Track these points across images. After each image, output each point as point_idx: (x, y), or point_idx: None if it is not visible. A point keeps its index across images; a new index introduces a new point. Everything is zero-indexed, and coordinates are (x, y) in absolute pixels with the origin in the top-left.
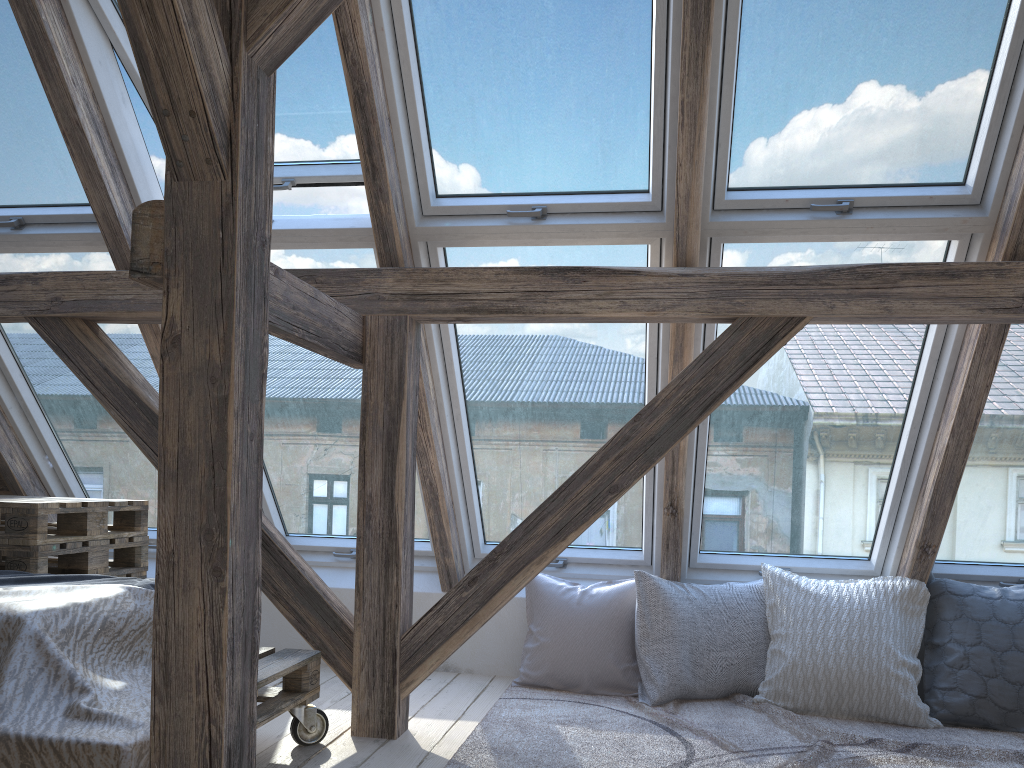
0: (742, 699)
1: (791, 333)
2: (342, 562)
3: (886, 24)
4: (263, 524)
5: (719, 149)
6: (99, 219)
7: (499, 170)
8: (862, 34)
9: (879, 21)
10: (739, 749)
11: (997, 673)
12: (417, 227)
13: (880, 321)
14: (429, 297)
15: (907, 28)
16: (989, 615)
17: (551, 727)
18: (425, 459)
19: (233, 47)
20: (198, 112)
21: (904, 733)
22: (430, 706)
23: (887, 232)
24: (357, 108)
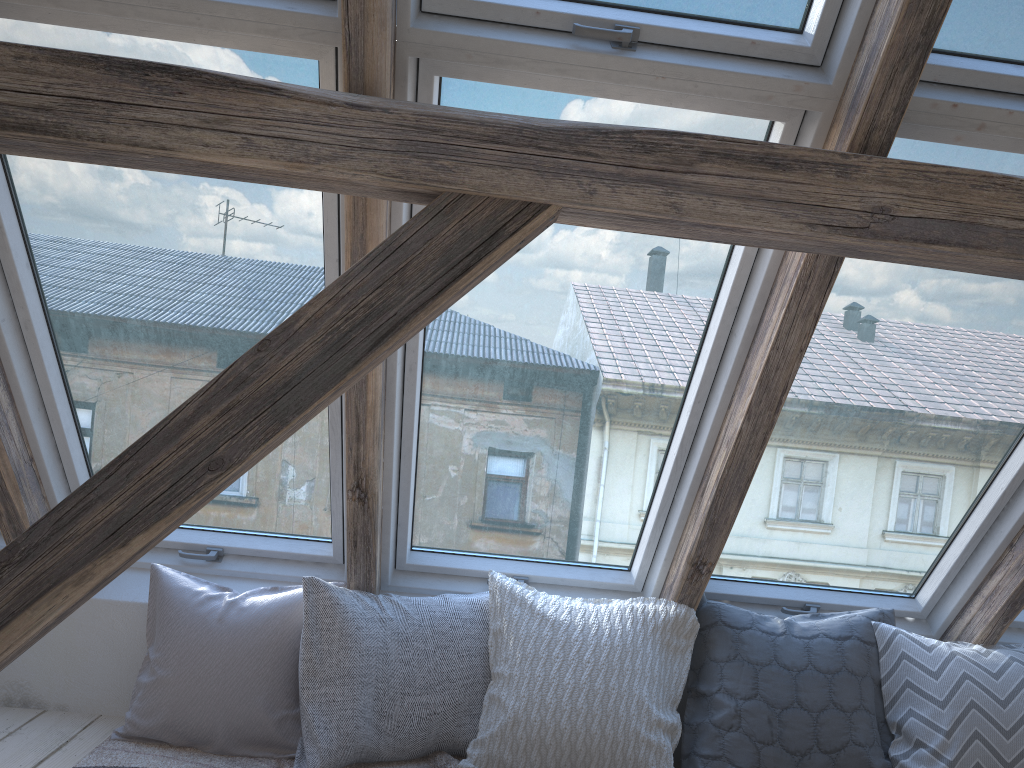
0: (445, 763)
1: (526, 229)
2: None
3: None
4: None
5: None
6: None
7: None
8: None
9: None
10: None
11: (774, 739)
12: None
13: (664, 229)
14: None
15: None
16: (770, 658)
17: None
18: None
19: None
20: None
21: None
22: None
23: (686, 90)
24: None
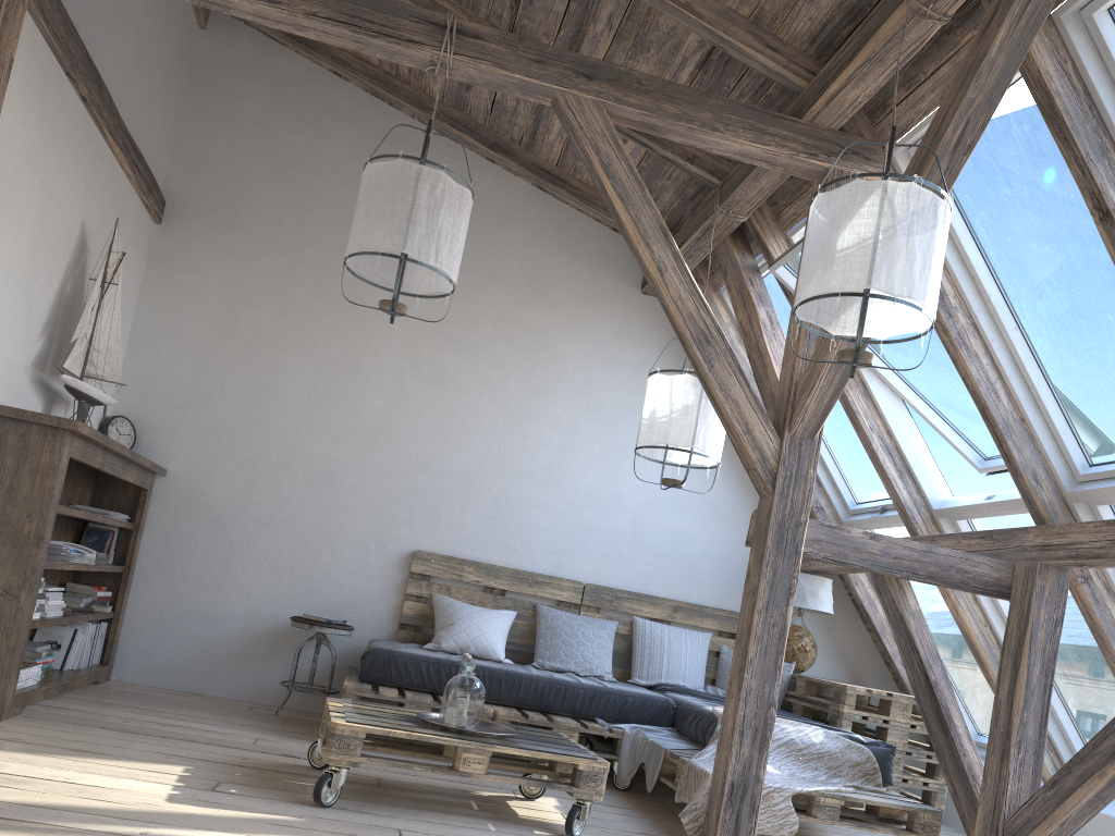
0: None
1: None
2: None
3: None
4: (950, 717)
5: None
6: (895, 505)
7: None
8: None
9: None
10: None
11: None
12: (1067, 492)
13: None
14: (1051, 547)
15: None
16: None
17: None
18: None
19: (783, 432)
20: (754, 468)
21: None
22: None
23: None
24: (984, 419)
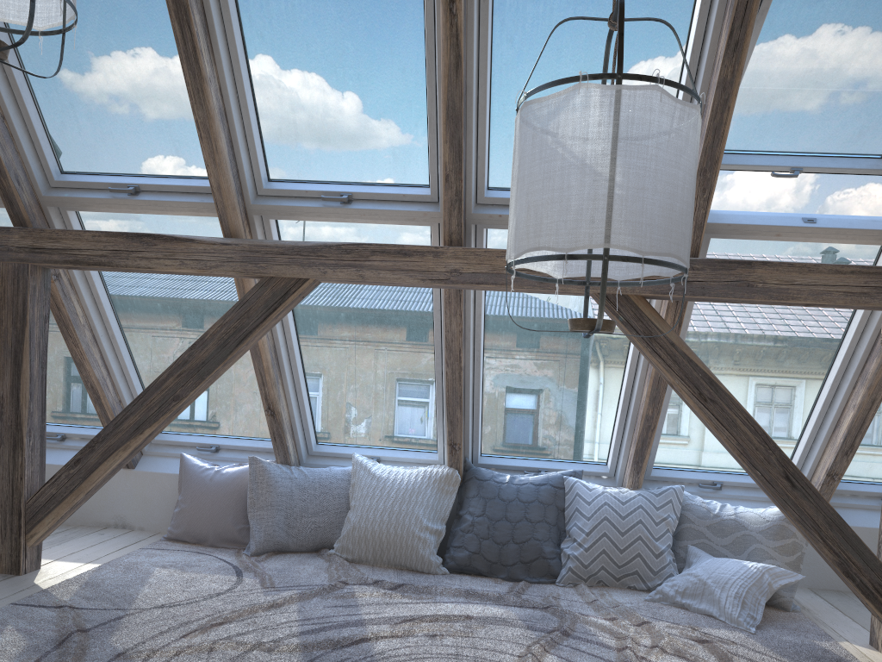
0: (324, 552)
1: (299, 290)
2: (50, 443)
3: (347, 72)
4: None
5: (250, 152)
6: None
7: (103, 156)
8: (333, 78)
9: (342, 70)
10: (273, 586)
11: (489, 536)
12: (44, 196)
13: (367, 283)
14: (45, 251)
15: (362, 76)
16: (495, 495)
17: (151, 569)
18: (83, 368)
19: None
20: None
21: (414, 577)
22: (78, 553)
23: (375, 218)
24: None
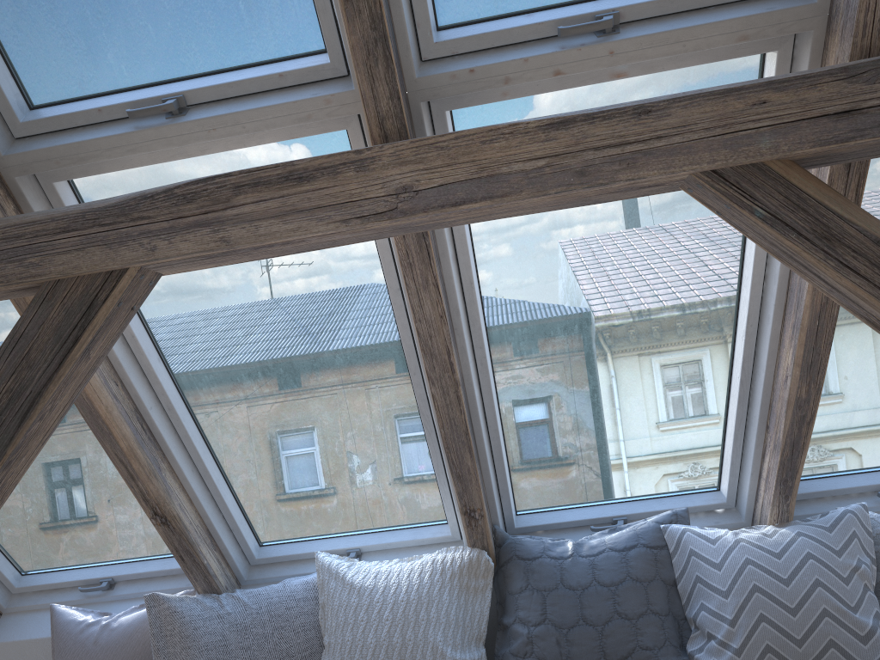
0: None
1: (115, 294)
2: None
3: None
4: None
5: None
6: None
7: None
8: None
9: None
10: None
11: (563, 658)
12: None
13: (246, 256)
14: None
15: None
16: (556, 582)
17: None
18: None
19: None
20: None
21: None
22: None
23: (238, 133)
24: None
